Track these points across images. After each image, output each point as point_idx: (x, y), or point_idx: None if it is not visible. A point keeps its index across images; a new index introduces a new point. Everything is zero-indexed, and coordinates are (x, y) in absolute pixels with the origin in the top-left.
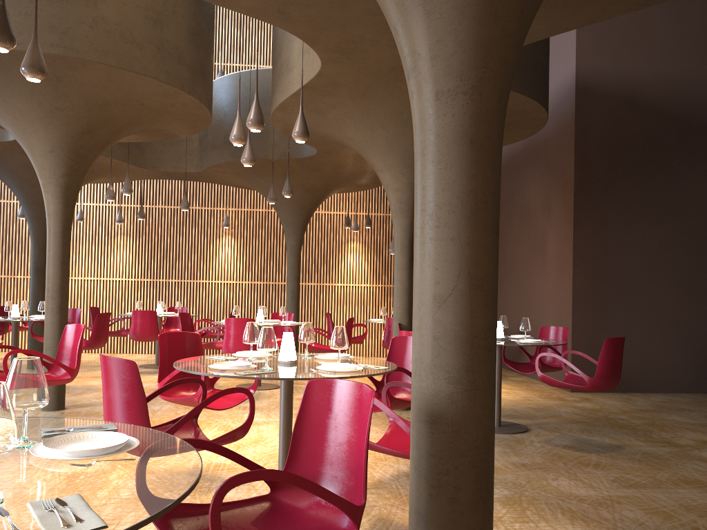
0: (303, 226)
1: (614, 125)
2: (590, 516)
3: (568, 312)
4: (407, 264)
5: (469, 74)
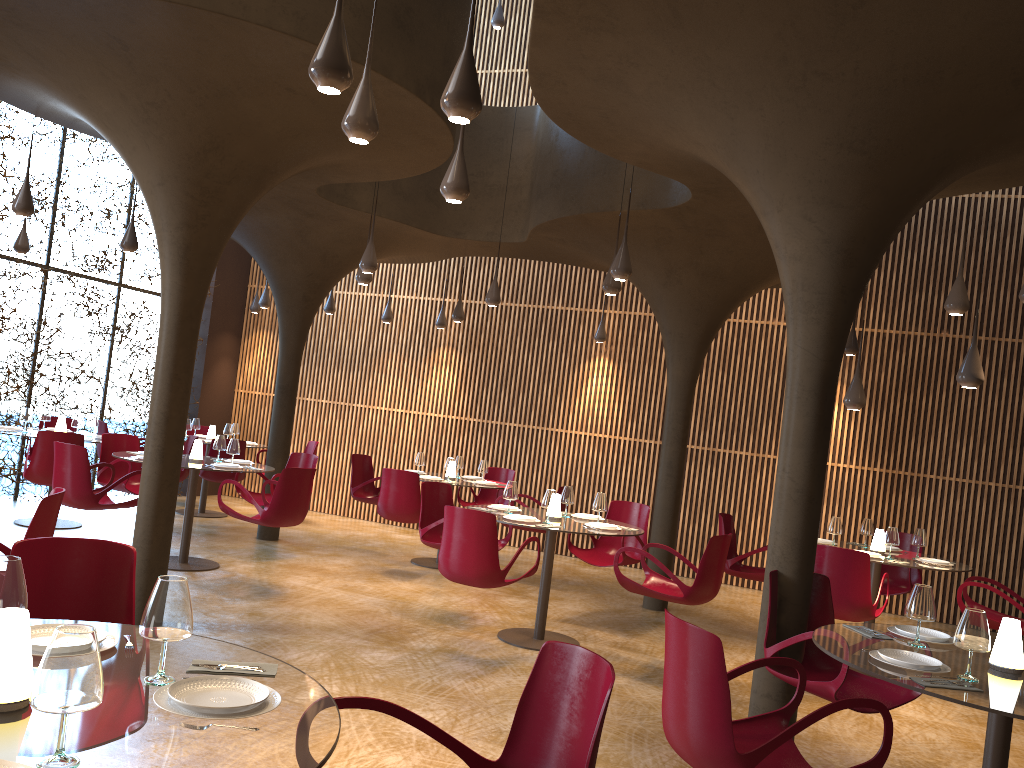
0: (699, 344)
1: None
2: None
3: None
4: (807, 434)
5: None
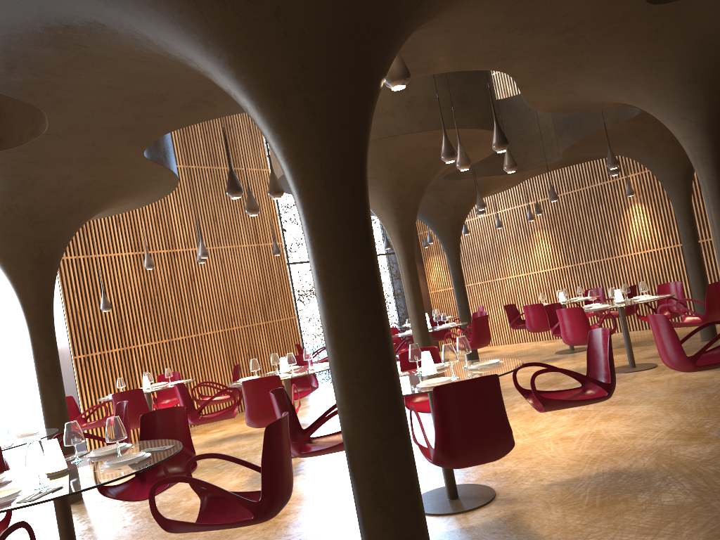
0: (684, 180)
1: None
2: None
3: None
4: None
5: (296, 178)
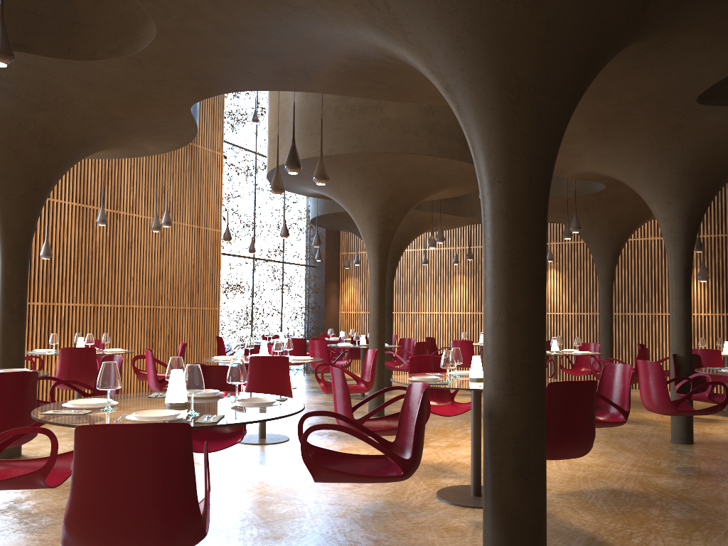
0: (613, 257)
1: None
2: None
3: None
4: (681, 293)
5: (501, 169)
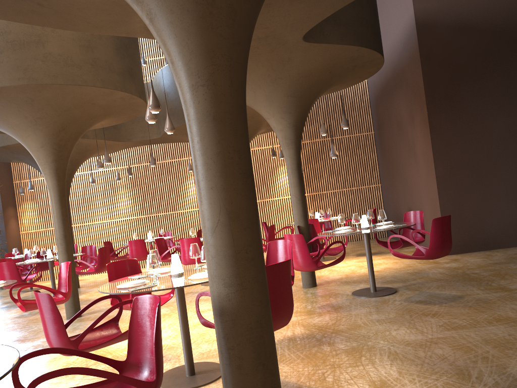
0: None
1: (450, 47)
2: (408, 356)
3: (436, 195)
4: (297, 182)
5: (203, 72)
